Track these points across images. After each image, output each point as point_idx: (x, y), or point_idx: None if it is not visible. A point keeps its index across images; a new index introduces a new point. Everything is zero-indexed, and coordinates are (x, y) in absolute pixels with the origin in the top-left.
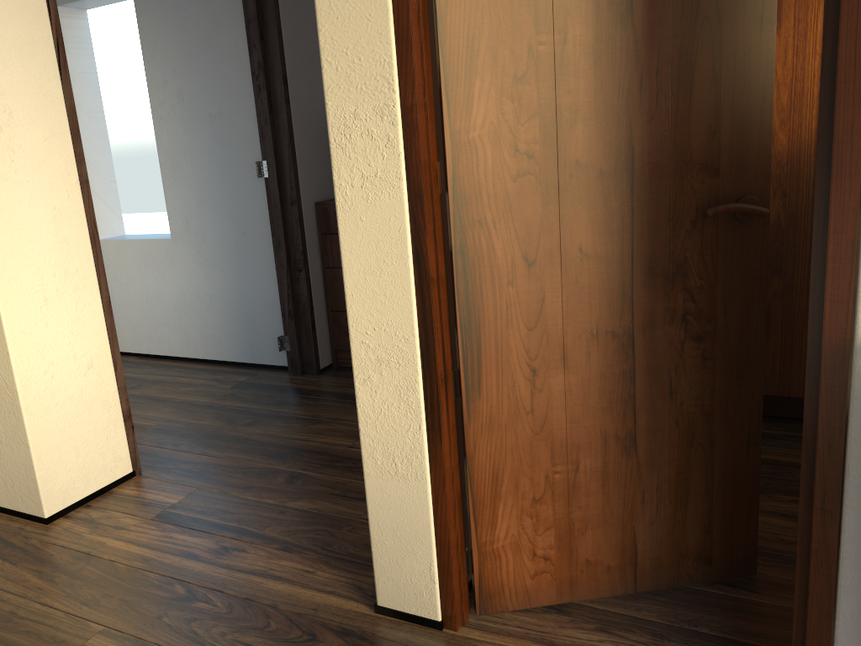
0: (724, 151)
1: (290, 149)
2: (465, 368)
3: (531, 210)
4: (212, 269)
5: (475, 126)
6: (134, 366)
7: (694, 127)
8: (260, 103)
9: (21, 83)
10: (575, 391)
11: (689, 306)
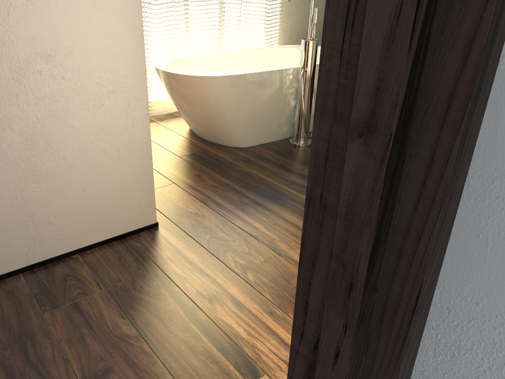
0: None
1: None
2: None
3: None
4: None
5: None
6: None
7: None
8: None
9: None
10: None
11: None
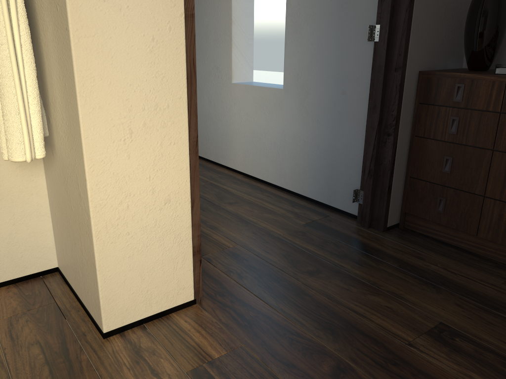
0: None
1: (407, 14)
2: None
3: None
4: (310, 119)
5: None
6: (238, 183)
7: None
8: None
9: None
10: None
11: None
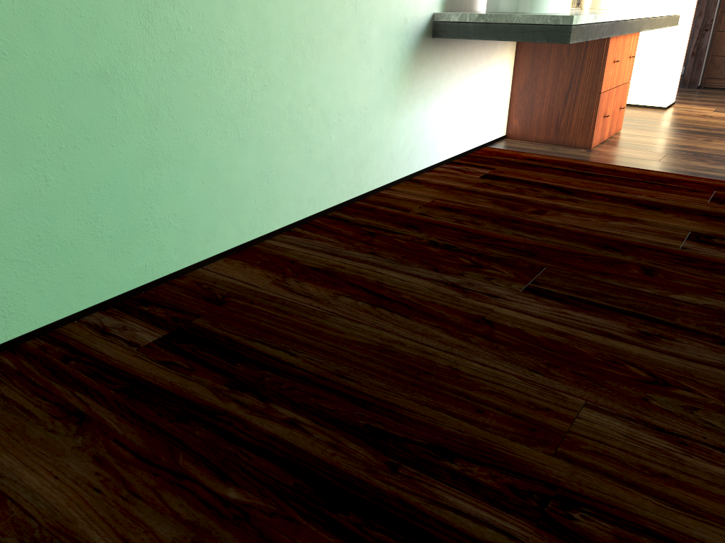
0: None
1: None
2: None
3: None
4: None
5: None
6: None
7: None
8: None
9: None
10: None
11: None
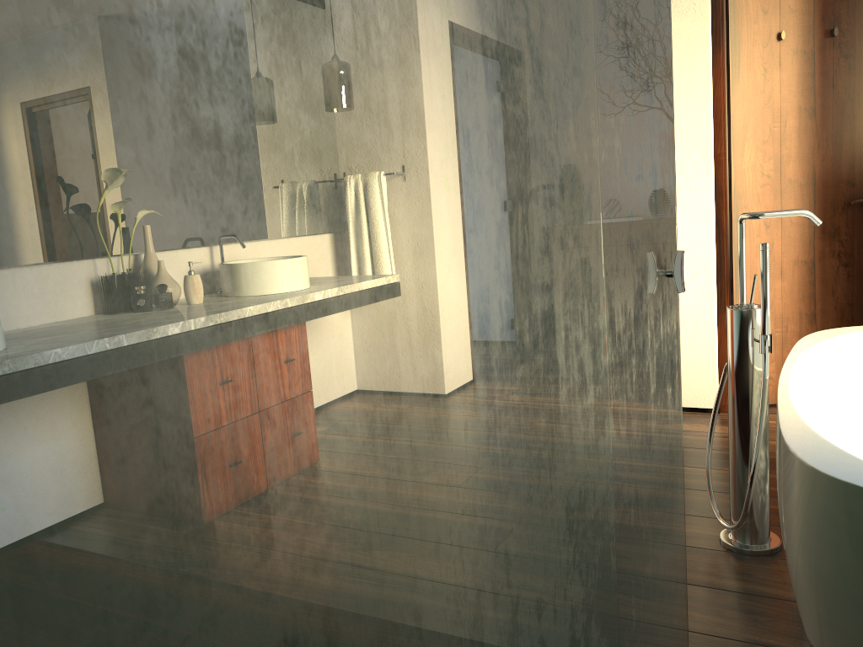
0: (856, 175)
1: None
2: (735, 276)
3: (768, 202)
4: None
5: (744, 163)
6: None
7: (842, 164)
8: None
9: None
10: (786, 290)
11: (840, 249)
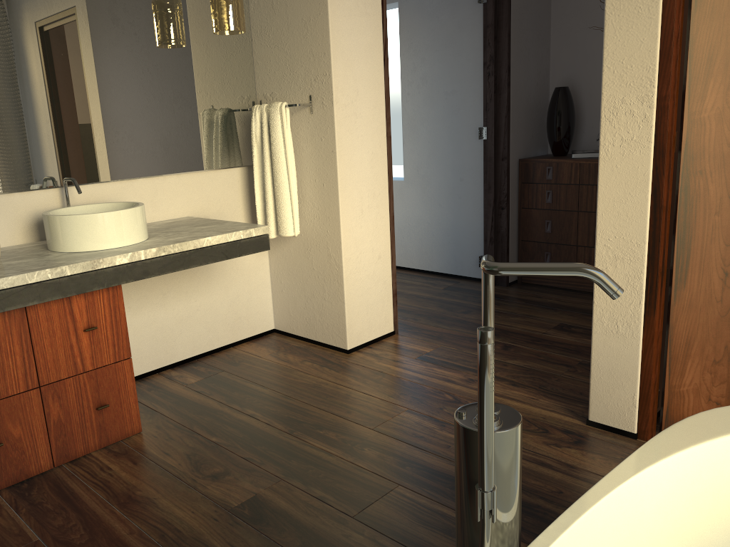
0: None
1: (506, 119)
2: (676, 267)
3: None
4: (432, 204)
5: (706, 110)
6: None
7: None
8: (487, 85)
9: (364, 73)
10: None
11: None
